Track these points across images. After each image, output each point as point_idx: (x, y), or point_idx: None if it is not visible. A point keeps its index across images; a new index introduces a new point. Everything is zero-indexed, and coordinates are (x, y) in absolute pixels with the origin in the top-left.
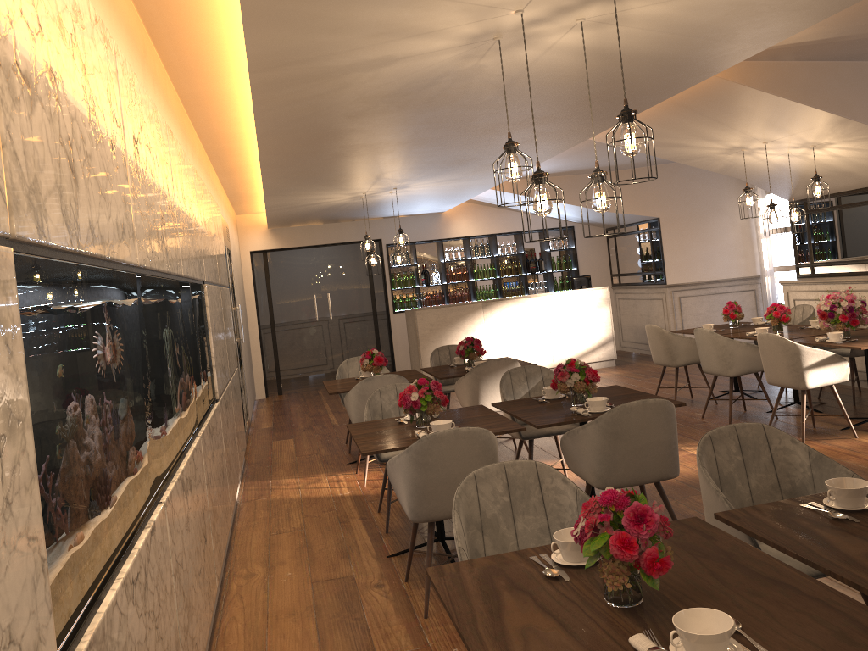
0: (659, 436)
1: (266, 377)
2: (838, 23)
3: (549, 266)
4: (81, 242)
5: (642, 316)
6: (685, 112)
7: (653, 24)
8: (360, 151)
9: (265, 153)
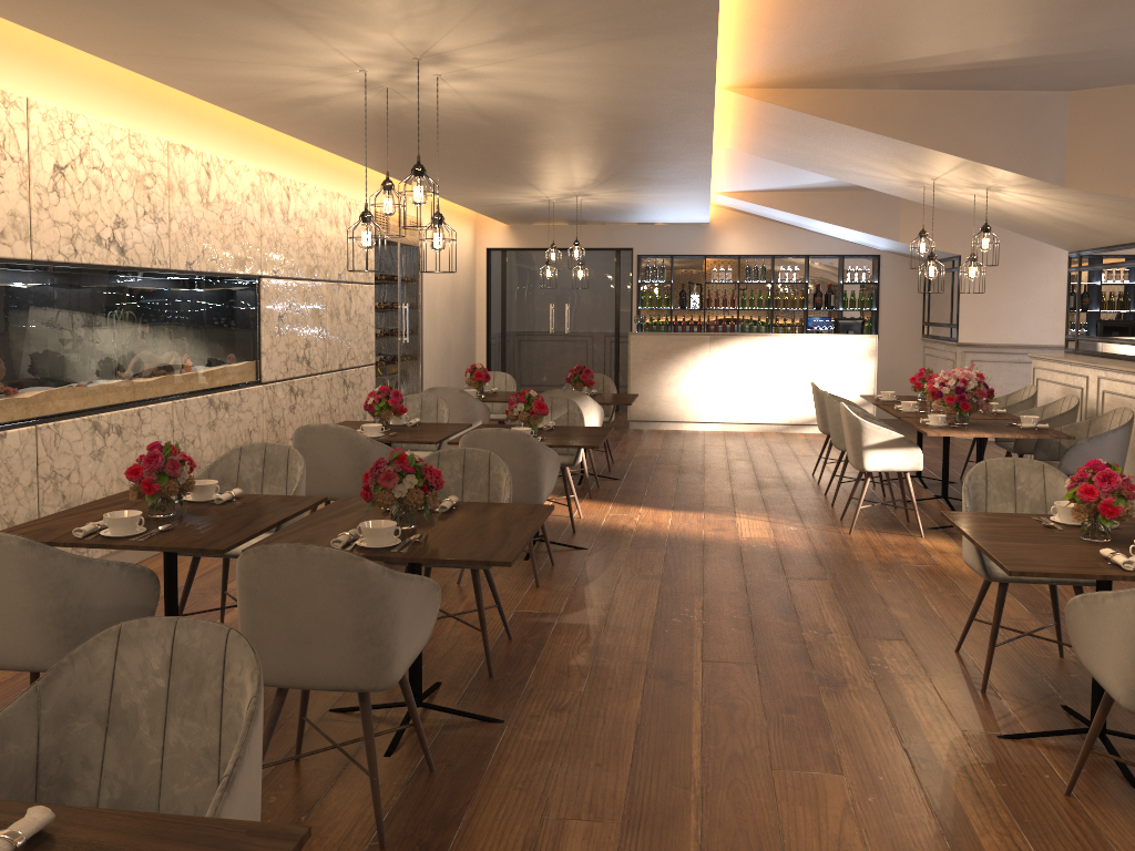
0: (514, 464)
1: None
2: (868, 58)
3: (840, 302)
4: None
5: None
6: (807, 138)
7: (522, 77)
8: (451, 161)
9: (351, 158)
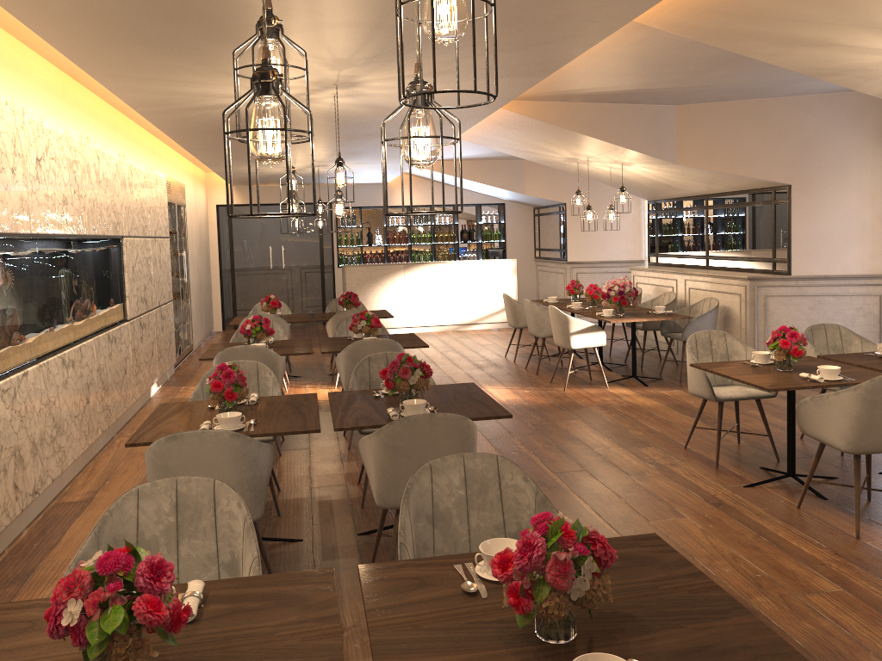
0: None
1: (224, 313)
2: (581, 85)
3: (480, 237)
4: None
5: (552, 287)
6: (514, 131)
7: (390, 96)
8: None
9: (182, 142)
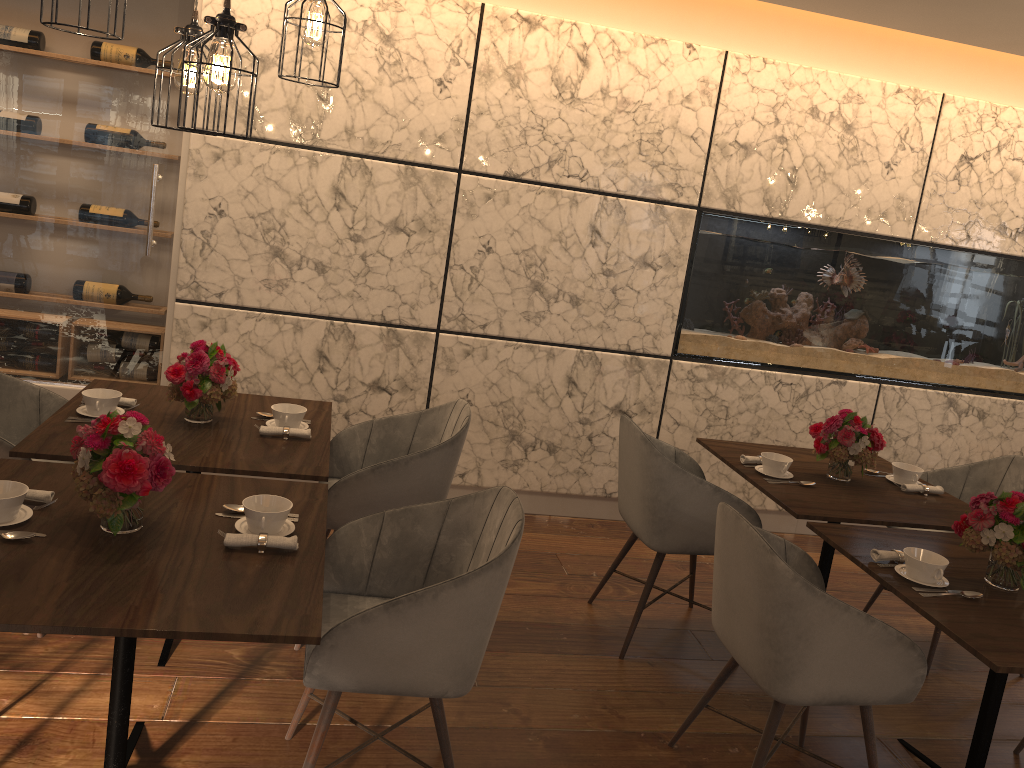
0: None
1: None
2: None
3: None
4: (786, 215)
5: None
6: None
7: None
8: None
9: None
